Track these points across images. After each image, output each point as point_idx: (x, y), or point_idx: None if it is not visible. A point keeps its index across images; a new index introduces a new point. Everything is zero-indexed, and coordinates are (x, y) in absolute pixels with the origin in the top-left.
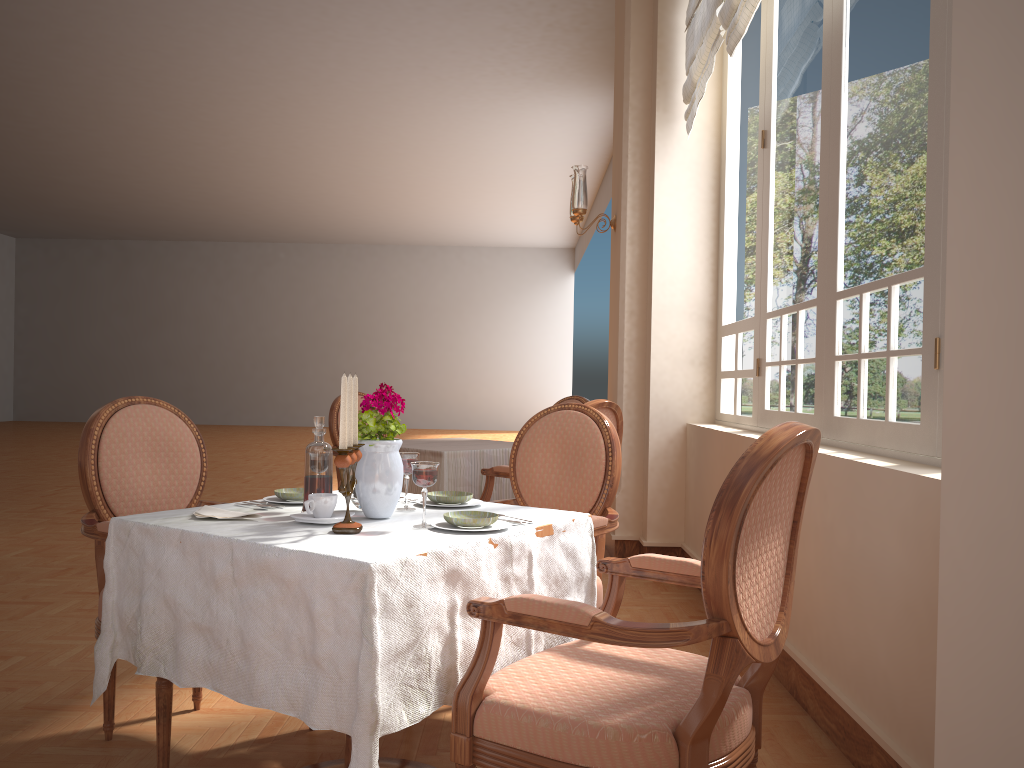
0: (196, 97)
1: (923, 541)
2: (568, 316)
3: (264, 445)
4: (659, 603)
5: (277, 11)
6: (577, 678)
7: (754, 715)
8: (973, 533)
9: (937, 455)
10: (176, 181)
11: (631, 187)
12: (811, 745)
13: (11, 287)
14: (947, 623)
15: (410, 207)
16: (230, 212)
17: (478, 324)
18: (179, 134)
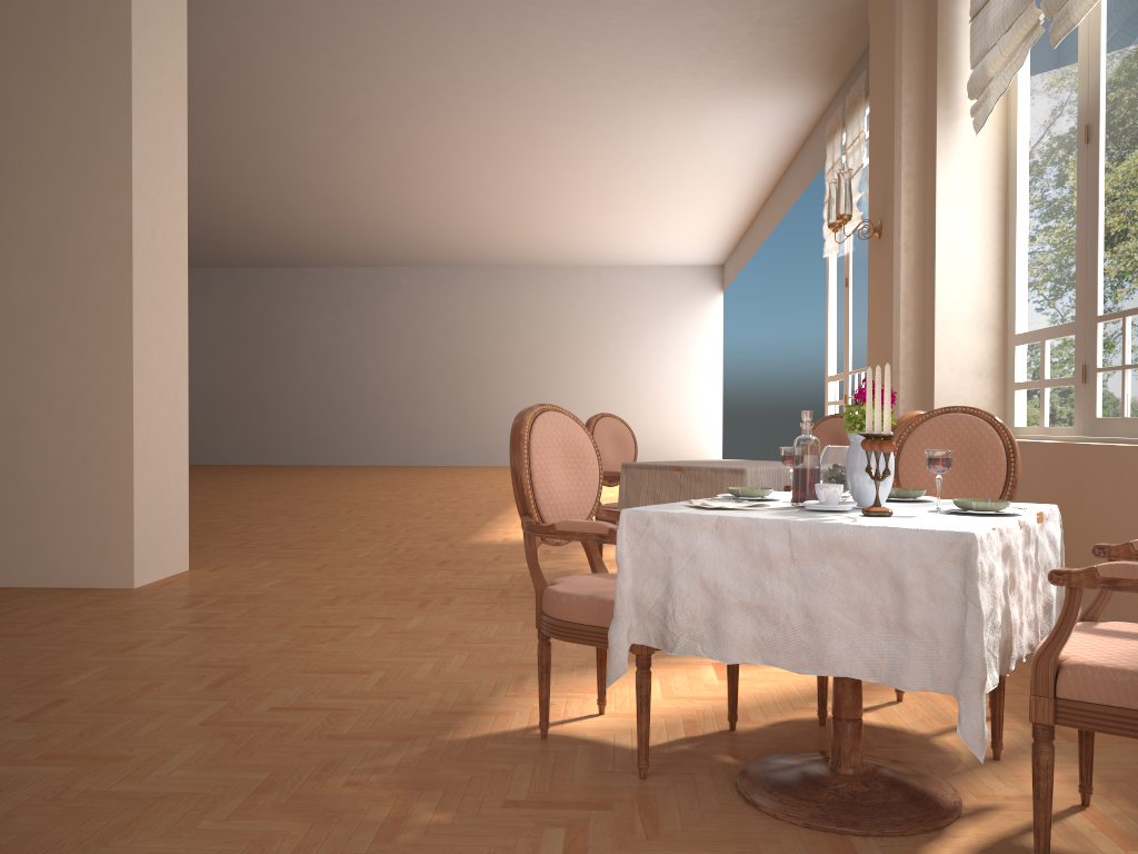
0: (358, 110)
1: None
2: (717, 340)
3: (408, 484)
4: None
5: (471, 15)
6: (1130, 648)
7: None
8: None
9: None
10: (309, 202)
11: (905, 190)
12: None
13: None
14: None
15: (554, 224)
16: (357, 234)
17: (618, 351)
18: (328, 150)
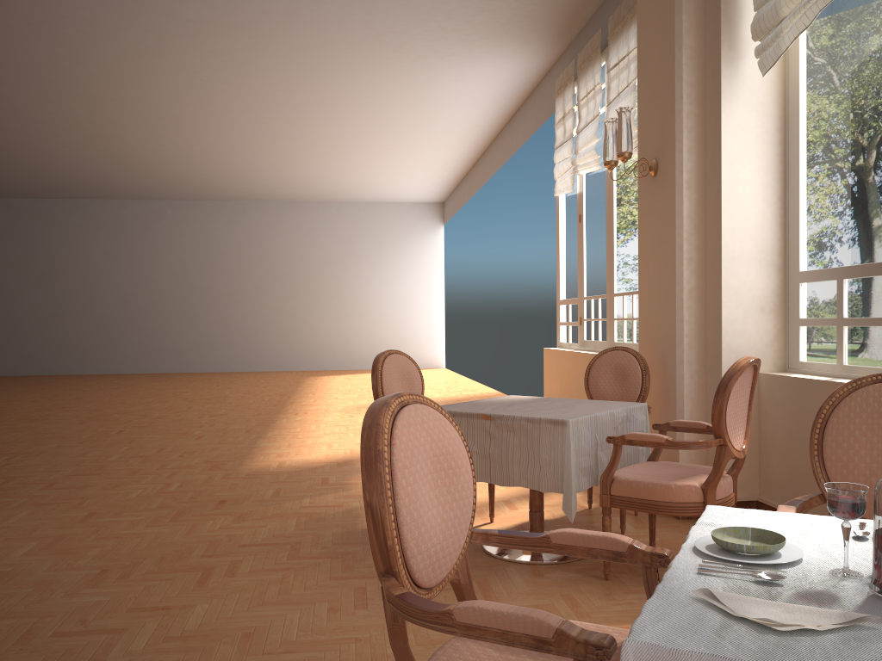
0: (123, 49)
1: None
2: (439, 264)
3: (178, 394)
4: None
5: None
6: None
7: None
8: None
9: None
10: (79, 138)
11: (686, 129)
12: None
13: None
14: None
15: (305, 164)
16: (126, 170)
17: (358, 273)
18: (94, 89)
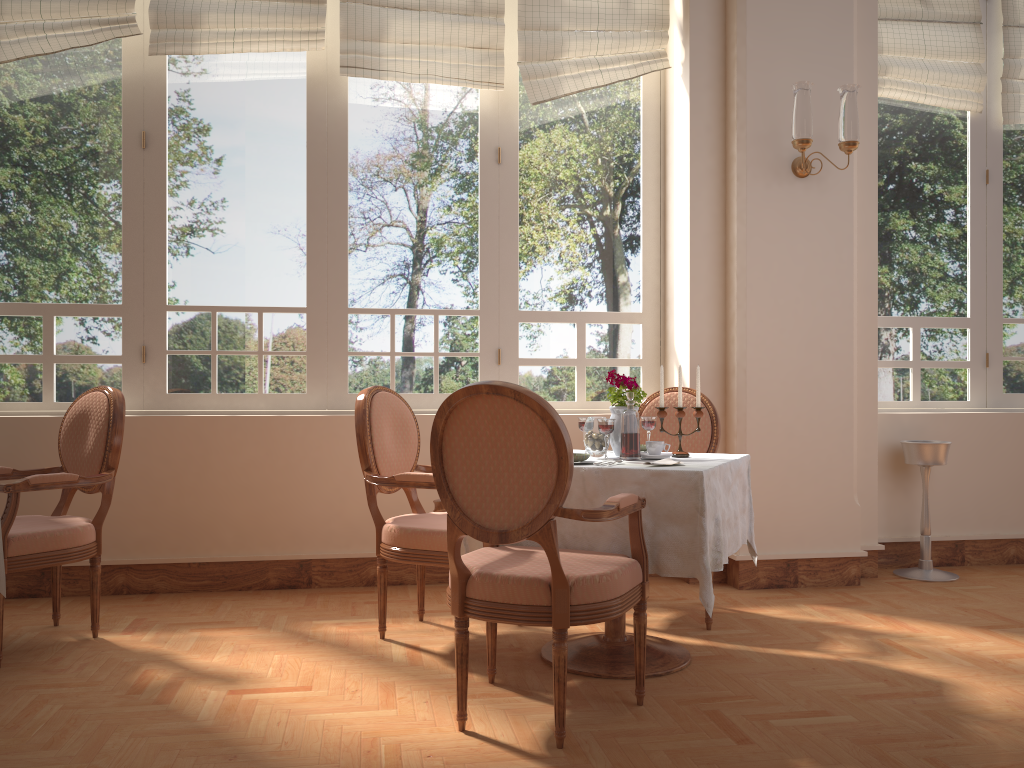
0: None
1: None
2: None
3: None
4: (83, 608)
5: None
6: None
7: None
8: (763, 412)
9: None
10: None
11: None
12: None
13: None
14: (751, 439)
15: None
16: None
17: None
18: None
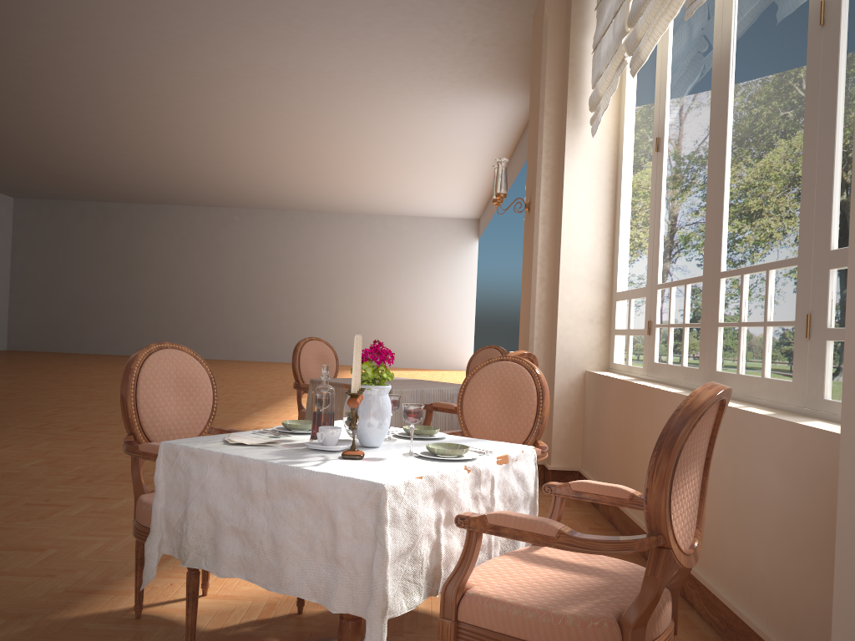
0: (177, 88)
1: (799, 475)
2: (472, 275)
3: (220, 376)
4: (564, 517)
5: (250, 22)
6: (535, 577)
7: (672, 609)
8: None
9: (806, 406)
10: (153, 155)
11: (544, 177)
12: (699, 634)
13: (9, 238)
14: (844, 542)
15: (346, 182)
16: (195, 182)
17: (398, 280)
18: (159, 117)
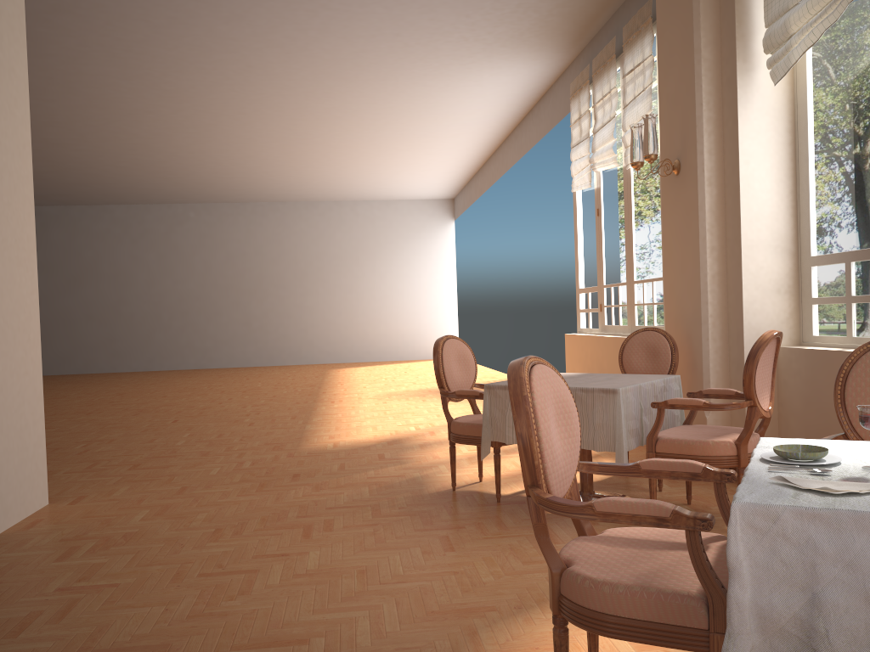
0: (167, 66)
1: None
2: (451, 258)
3: (213, 388)
4: None
5: None
6: None
7: None
8: None
9: None
10: (114, 148)
11: (706, 133)
12: None
13: None
14: None
15: (324, 166)
16: (154, 176)
17: (373, 268)
18: (135, 103)
